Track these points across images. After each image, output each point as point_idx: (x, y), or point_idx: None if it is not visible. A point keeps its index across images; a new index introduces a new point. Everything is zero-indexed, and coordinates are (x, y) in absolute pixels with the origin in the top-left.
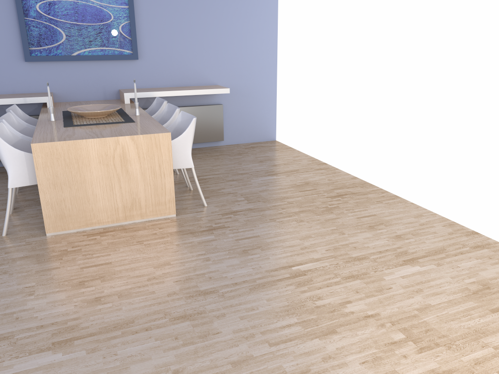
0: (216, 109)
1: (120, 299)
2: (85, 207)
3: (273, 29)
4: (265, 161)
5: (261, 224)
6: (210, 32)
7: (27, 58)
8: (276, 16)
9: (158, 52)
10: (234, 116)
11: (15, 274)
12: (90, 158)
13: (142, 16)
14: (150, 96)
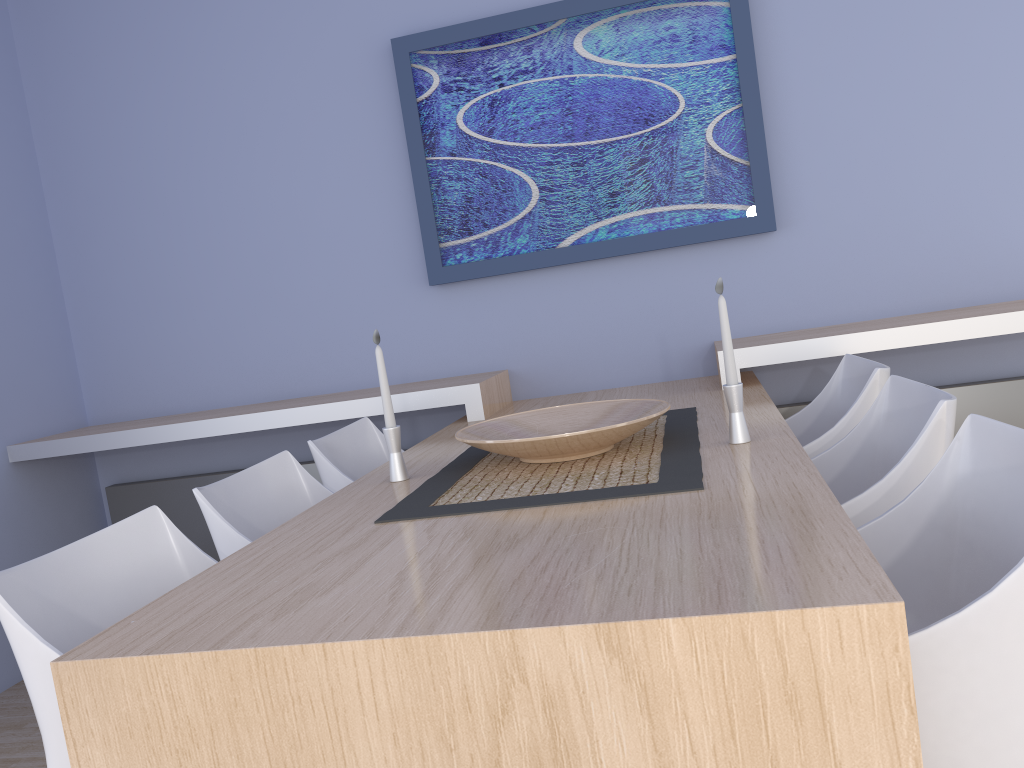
0: None
1: None
2: None
3: None
4: None
5: None
6: None
7: (434, 275)
8: None
9: (851, 196)
10: None
11: None
12: (357, 762)
13: (786, 79)
14: (821, 353)
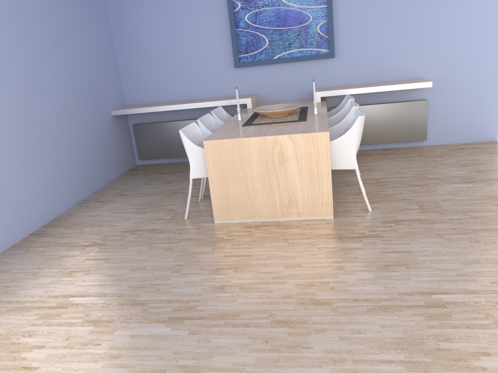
0: (419, 106)
1: (239, 291)
2: (246, 201)
3: None
4: (468, 166)
5: (423, 238)
6: (416, 20)
7: (236, 65)
8: None
9: (356, 48)
10: (441, 112)
11: (176, 253)
12: (251, 155)
13: (341, 13)
14: (341, 94)
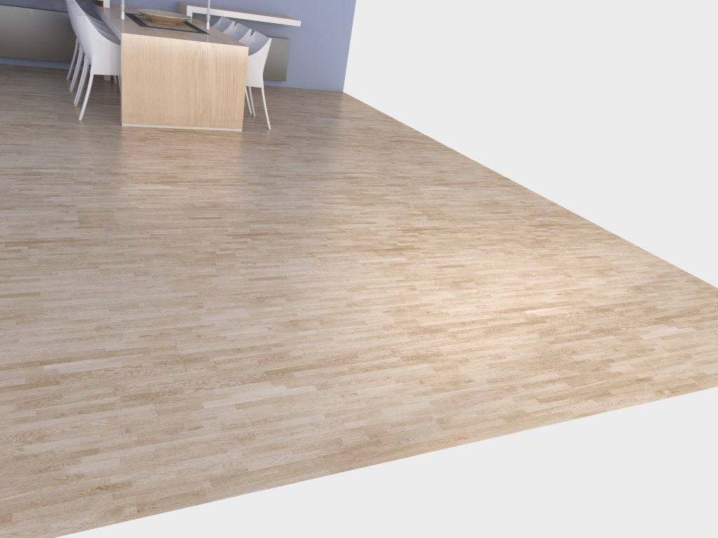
0: (282, 44)
1: (205, 169)
2: (161, 105)
3: None
4: (329, 107)
5: (322, 147)
6: None
7: None
8: None
9: None
10: (300, 55)
11: (108, 144)
12: (172, 58)
13: None
14: (215, 14)
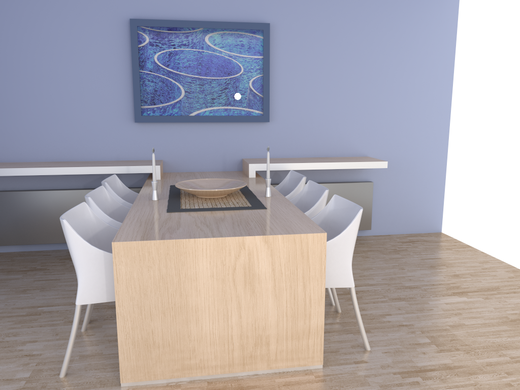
0: (364, 188)
1: None
2: (183, 345)
3: (446, 86)
4: (439, 267)
5: None
6: (363, 88)
7: (137, 118)
8: (451, 69)
9: (294, 114)
10: (386, 197)
11: None
12: (199, 268)
13: (278, 68)
14: (282, 168)
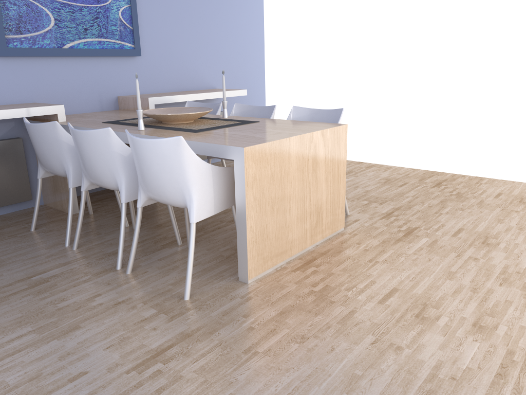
0: None
1: (498, 318)
2: (282, 233)
3: (260, 25)
4: None
5: (438, 218)
6: (208, 25)
7: (3, 51)
8: (262, 11)
9: (158, 48)
10: None
11: (323, 335)
12: (291, 163)
13: None
14: (175, 100)
